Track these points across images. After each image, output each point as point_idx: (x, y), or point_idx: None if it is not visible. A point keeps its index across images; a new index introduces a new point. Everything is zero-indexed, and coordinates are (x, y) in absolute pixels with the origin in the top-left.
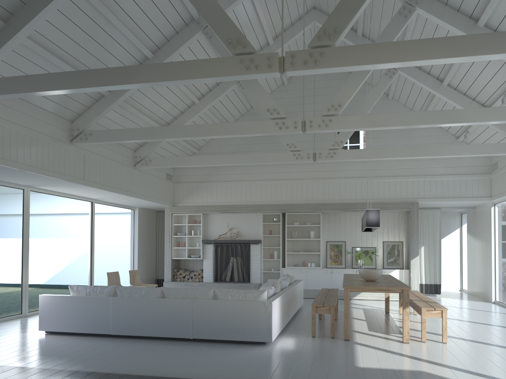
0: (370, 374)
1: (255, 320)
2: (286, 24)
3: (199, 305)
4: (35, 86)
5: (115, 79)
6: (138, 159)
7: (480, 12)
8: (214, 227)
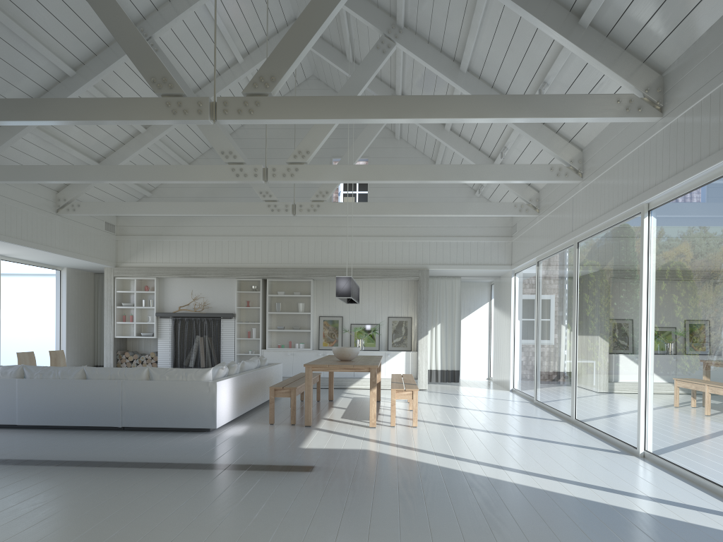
0: (310, 453)
1: (196, 403)
2: (259, 38)
3: (129, 387)
4: None
5: (15, 113)
6: (62, 203)
7: (461, 56)
8: (172, 295)
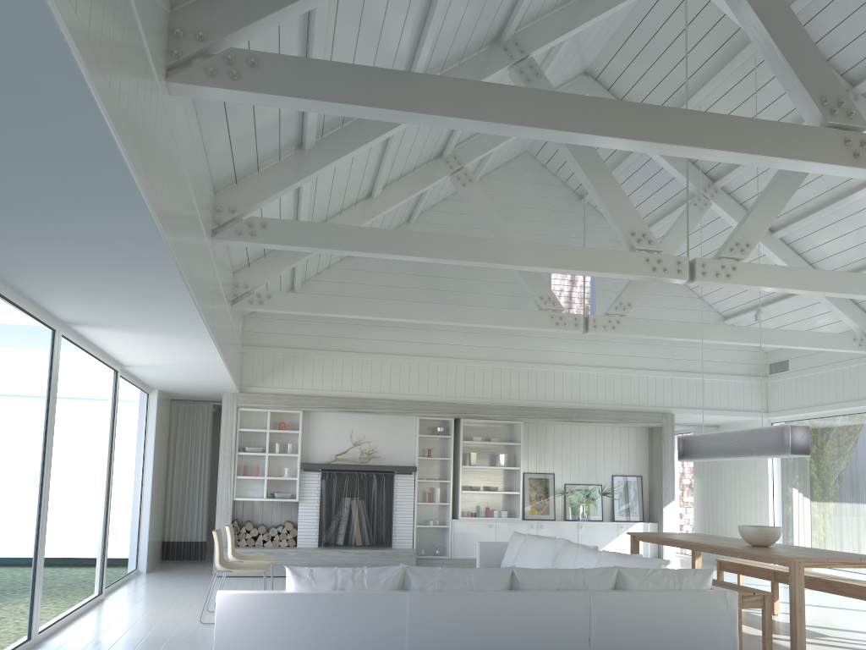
0: None
1: (708, 629)
2: None
3: (602, 603)
4: (412, 98)
5: (606, 123)
6: (242, 291)
7: None
8: (322, 438)
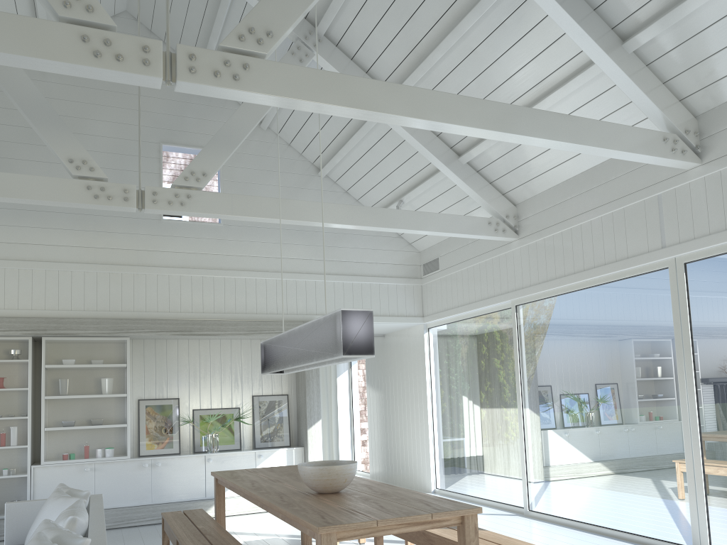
0: None
1: None
2: None
3: None
4: None
5: None
6: None
7: None
8: None
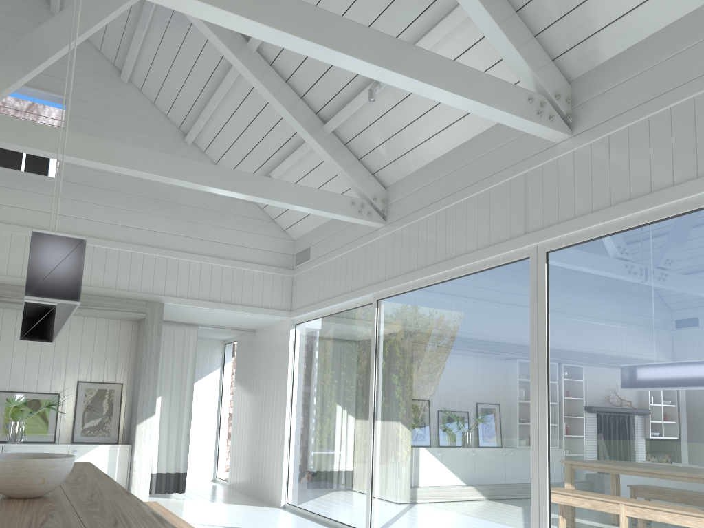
0: None
1: None
2: None
3: None
4: None
5: None
6: None
7: None
8: None
